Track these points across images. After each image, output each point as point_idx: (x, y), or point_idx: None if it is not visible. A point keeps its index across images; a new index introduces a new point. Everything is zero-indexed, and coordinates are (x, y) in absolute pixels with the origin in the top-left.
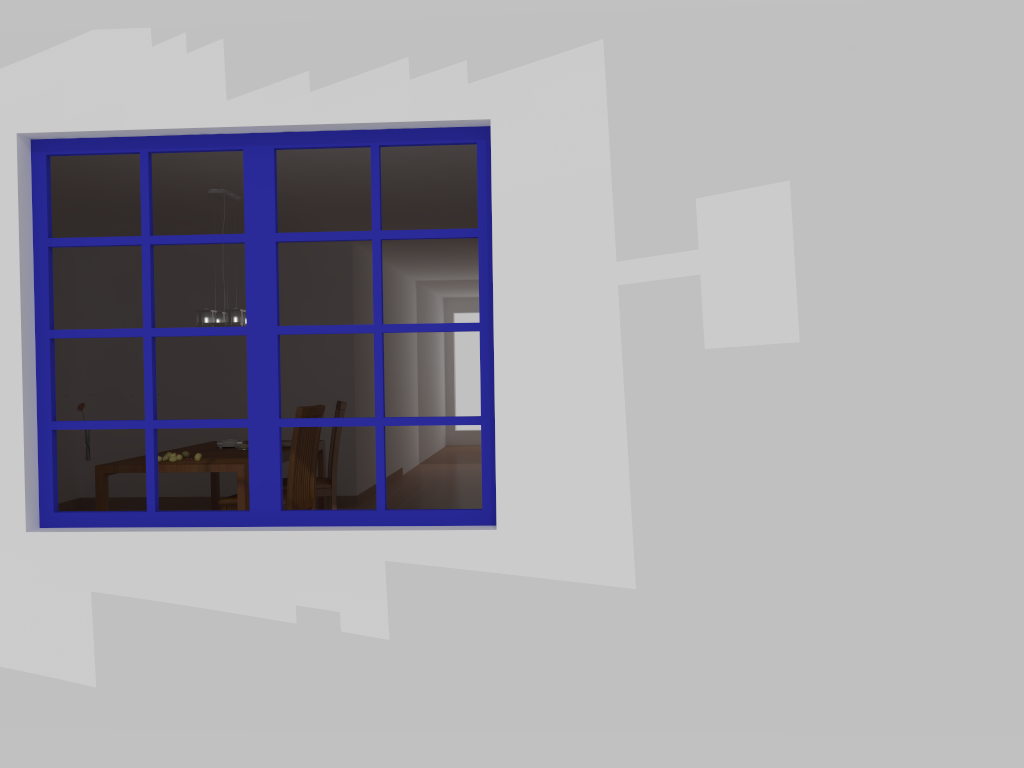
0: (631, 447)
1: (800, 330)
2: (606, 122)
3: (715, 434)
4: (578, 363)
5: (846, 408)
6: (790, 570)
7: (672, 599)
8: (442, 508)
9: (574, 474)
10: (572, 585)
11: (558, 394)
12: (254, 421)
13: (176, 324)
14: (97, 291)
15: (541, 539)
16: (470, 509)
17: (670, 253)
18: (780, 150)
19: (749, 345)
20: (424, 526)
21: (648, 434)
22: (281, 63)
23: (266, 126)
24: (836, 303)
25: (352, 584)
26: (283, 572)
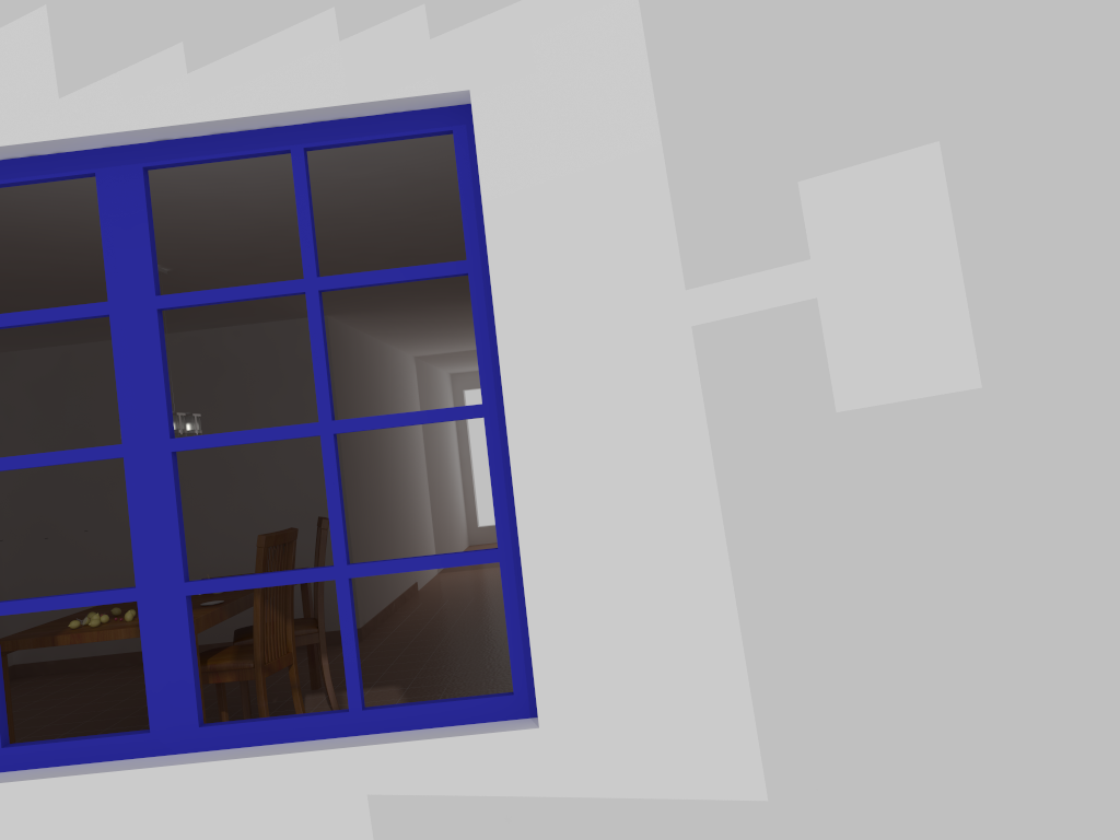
0: (738, 577)
1: (981, 369)
2: (648, 78)
3: (867, 544)
4: (642, 453)
5: (1066, 483)
6: (1007, 747)
7: (827, 811)
8: (467, 634)
9: (653, 628)
10: (667, 804)
11: (615, 504)
12: (146, 590)
13: (117, 437)
14: (16, 405)
15: (611, 736)
16: (495, 695)
17: (767, 269)
18: (920, 96)
19: (905, 400)
20: (425, 730)
21: (762, 554)
22: (139, 34)
23: (124, 132)
24: (1032, 322)
25: (318, 837)
26: (207, 829)
